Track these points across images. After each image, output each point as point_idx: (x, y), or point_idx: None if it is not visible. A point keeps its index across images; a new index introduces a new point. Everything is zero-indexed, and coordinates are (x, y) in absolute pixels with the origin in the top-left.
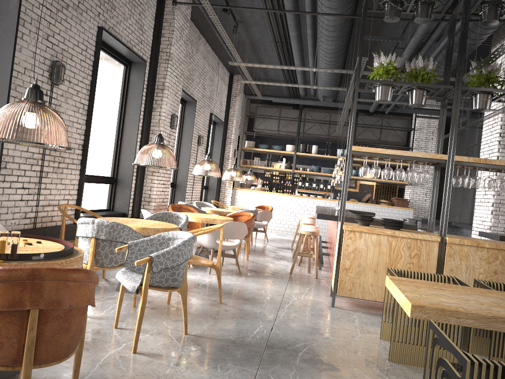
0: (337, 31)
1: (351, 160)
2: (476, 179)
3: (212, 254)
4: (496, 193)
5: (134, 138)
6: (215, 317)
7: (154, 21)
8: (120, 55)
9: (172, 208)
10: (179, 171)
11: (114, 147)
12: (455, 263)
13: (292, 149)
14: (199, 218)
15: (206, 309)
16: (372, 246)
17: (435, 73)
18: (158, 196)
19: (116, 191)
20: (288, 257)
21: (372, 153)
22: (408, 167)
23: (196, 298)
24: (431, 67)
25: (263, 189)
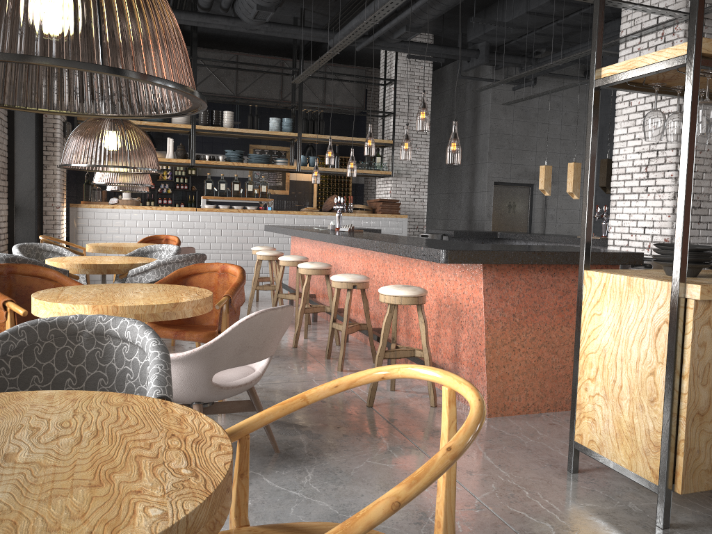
0: None
1: (299, 138)
2: None
3: None
4: None
5: None
6: None
7: None
8: None
9: None
10: None
11: None
12: None
13: (185, 120)
14: (126, 309)
15: None
16: None
17: None
18: None
19: None
20: (287, 349)
21: None
22: (387, 147)
23: None
24: None
25: (137, 202)
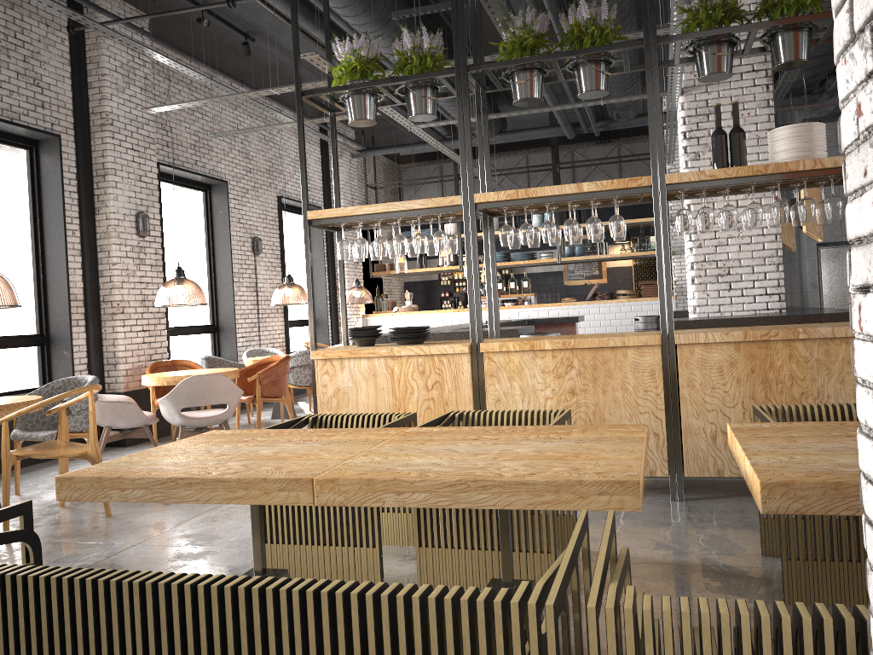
0: (362, 14)
1: None
2: (523, 229)
3: (181, 435)
4: (695, 243)
5: (62, 265)
6: (54, 541)
7: (70, 67)
8: (4, 133)
9: (159, 369)
10: (220, 304)
11: (34, 285)
12: (503, 387)
13: (454, 231)
14: (163, 378)
15: (60, 530)
16: (363, 380)
17: (440, 54)
18: (133, 353)
19: (51, 355)
20: None
21: (342, 217)
22: None
23: (74, 514)
24: (427, 44)
25: (413, 309)
